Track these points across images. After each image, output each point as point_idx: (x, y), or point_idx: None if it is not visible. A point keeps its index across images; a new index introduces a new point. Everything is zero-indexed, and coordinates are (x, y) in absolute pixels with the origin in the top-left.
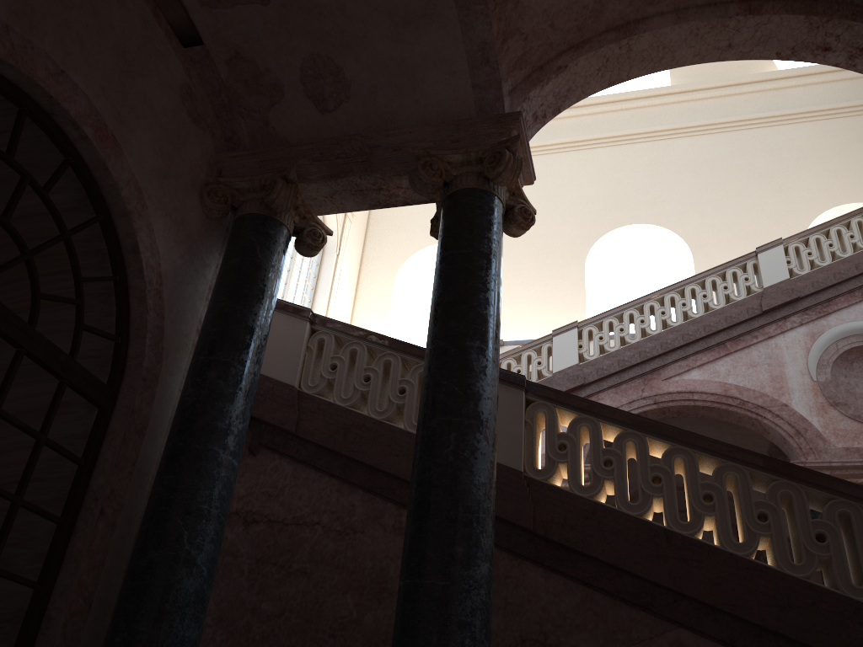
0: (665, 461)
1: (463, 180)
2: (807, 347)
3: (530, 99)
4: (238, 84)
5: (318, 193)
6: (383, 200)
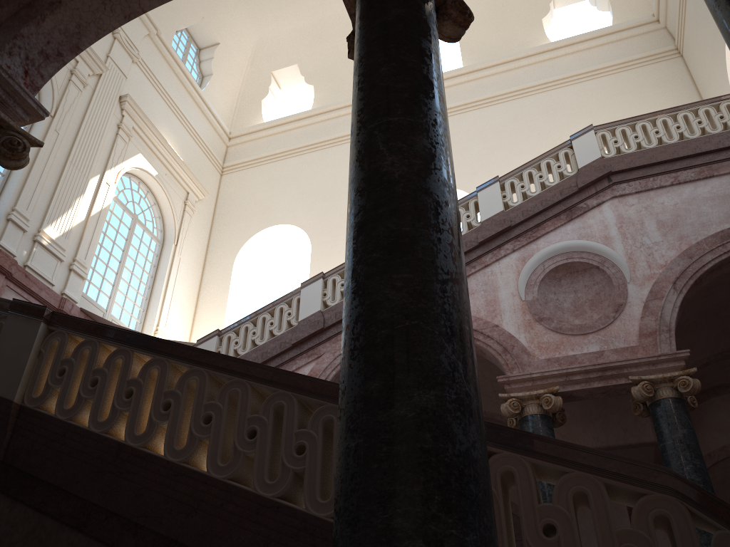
0: (142, 374)
1: None
2: (519, 270)
3: (26, 37)
4: None
5: None
6: None
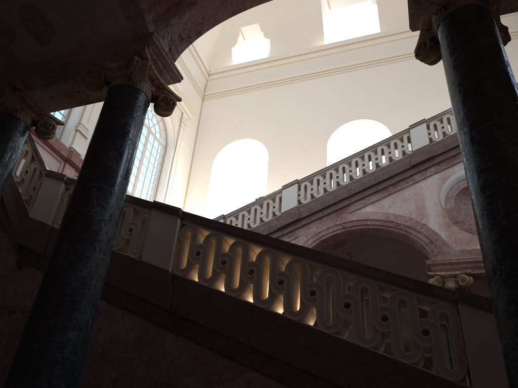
0: (258, 259)
1: (116, 80)
2: (440, 187)
3: (172, 26)
4: None
5: (43, 97)
6: (84, 98)
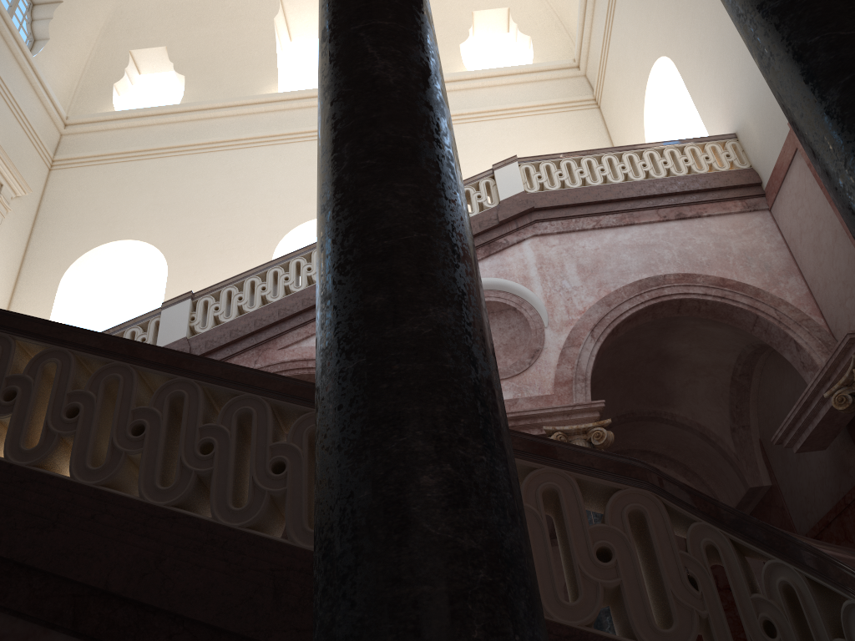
0: None
1: None
2: None
3: None
4: None
5: None
6: None
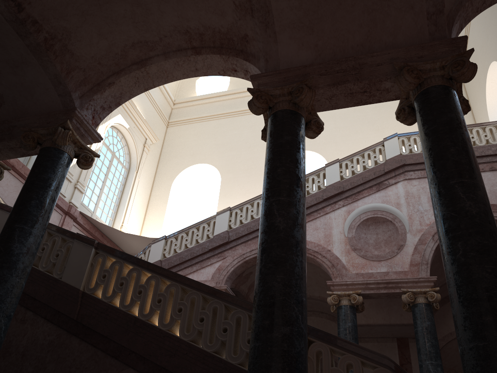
0: (146, 282)
1: (45, 143)
2: (345, 218)
3: (95, 100)
4: None
5: None
6: (25, 152)
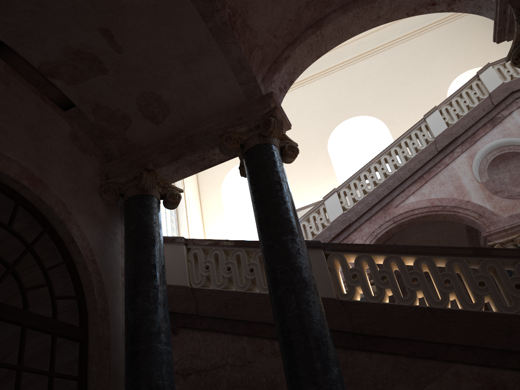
0: (416, 267)
1: (251, 141)
2: (470, 164)
3: (274, 81)
4: (103, 122)
5: (168, 171)
6: (207, 164)
